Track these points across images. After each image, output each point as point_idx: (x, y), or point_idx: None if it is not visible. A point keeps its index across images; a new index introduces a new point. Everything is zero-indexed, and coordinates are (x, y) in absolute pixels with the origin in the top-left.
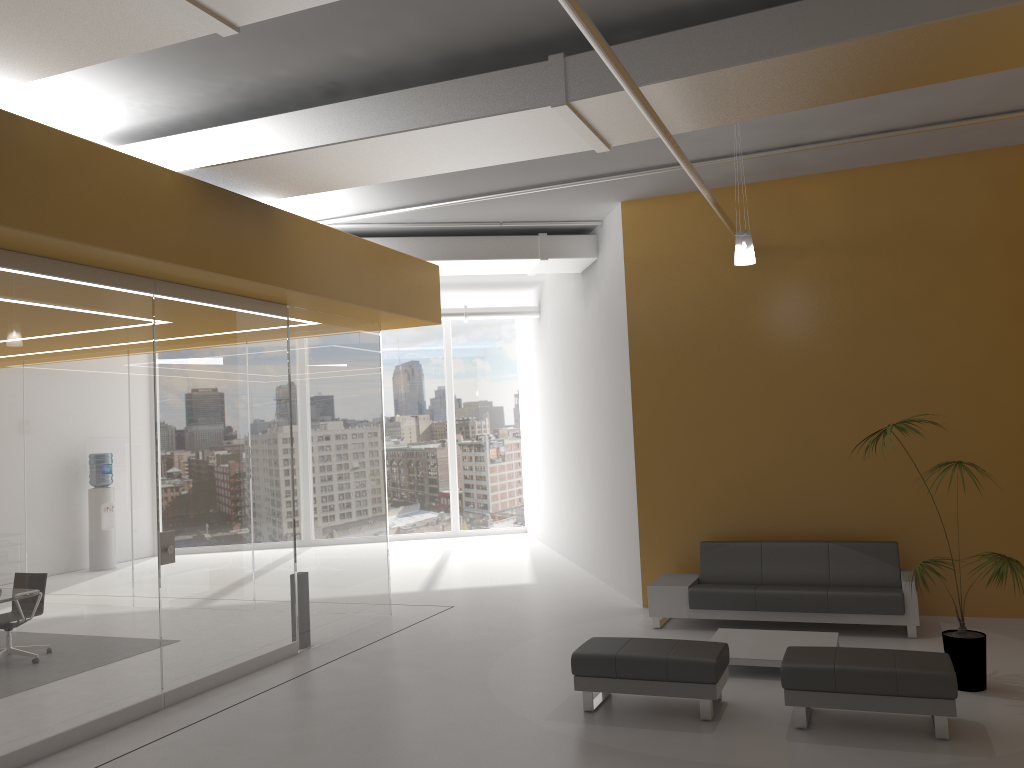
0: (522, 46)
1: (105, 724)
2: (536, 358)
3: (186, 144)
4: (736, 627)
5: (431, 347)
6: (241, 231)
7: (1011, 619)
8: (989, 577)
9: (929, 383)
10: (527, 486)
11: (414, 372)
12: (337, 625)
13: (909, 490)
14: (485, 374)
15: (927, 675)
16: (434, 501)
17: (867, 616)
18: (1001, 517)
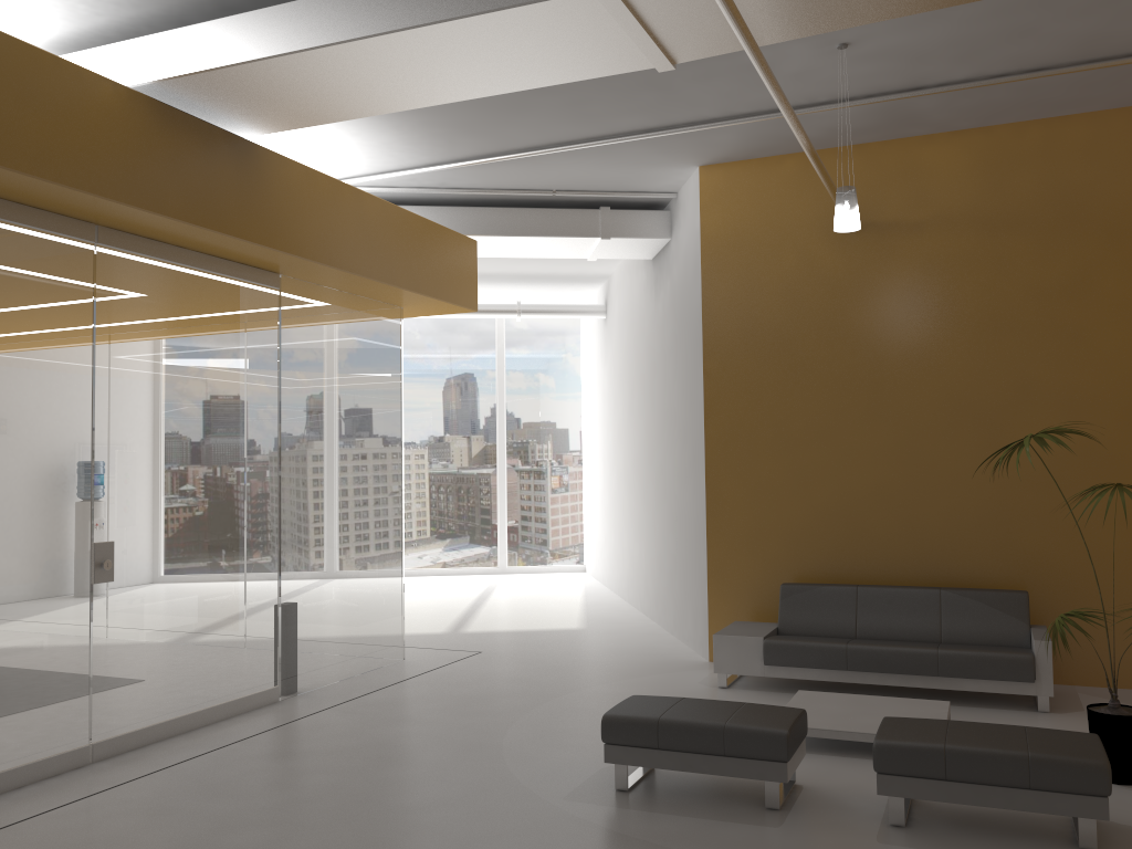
0: None
1: (7, 781)
2: (601, 367)
3: (138, 52)
4: (821, 690)
5: (481, 352)
6: (210, 169)
7: None
8: None
9: (1075, 395)
10: (587, 517)
11: (460, 381)
12: (333, 669)
13: (1045, 528)
14: (543, 386)
15: (1071, 763)
16: (479, 531)
17: (987, 682)
18: None
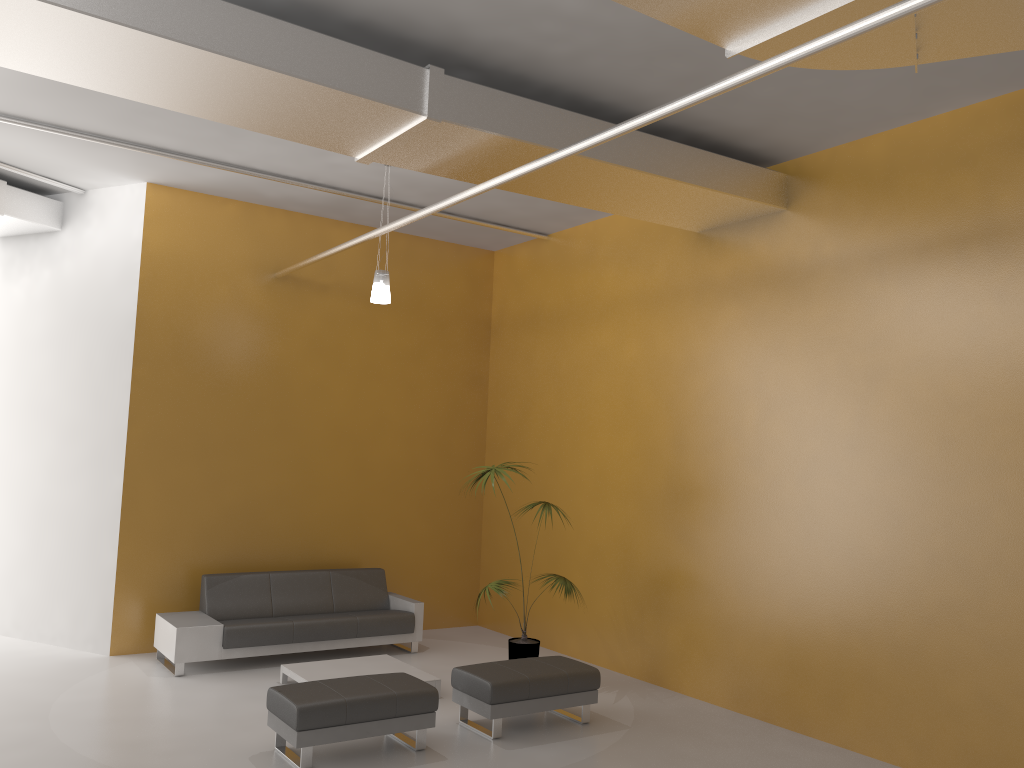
0: (384, 35)
1: None
2: None
3: None
4: (257, 663)
5: None
6: None
7: (444, 629)
8: (432, 595)
9: (409, 429)
10: None
11: None
12: None
13: (385, 522)
14: None
15: (585, 673)
16: None
17: (385, 637)
18: (444, 545)
